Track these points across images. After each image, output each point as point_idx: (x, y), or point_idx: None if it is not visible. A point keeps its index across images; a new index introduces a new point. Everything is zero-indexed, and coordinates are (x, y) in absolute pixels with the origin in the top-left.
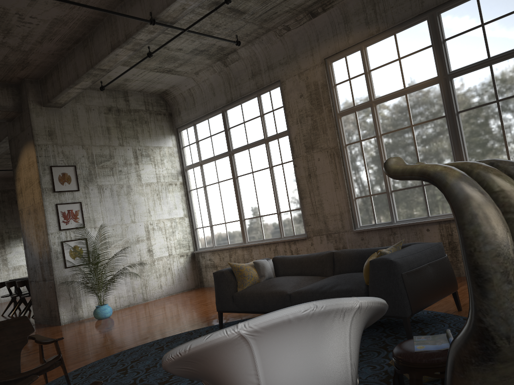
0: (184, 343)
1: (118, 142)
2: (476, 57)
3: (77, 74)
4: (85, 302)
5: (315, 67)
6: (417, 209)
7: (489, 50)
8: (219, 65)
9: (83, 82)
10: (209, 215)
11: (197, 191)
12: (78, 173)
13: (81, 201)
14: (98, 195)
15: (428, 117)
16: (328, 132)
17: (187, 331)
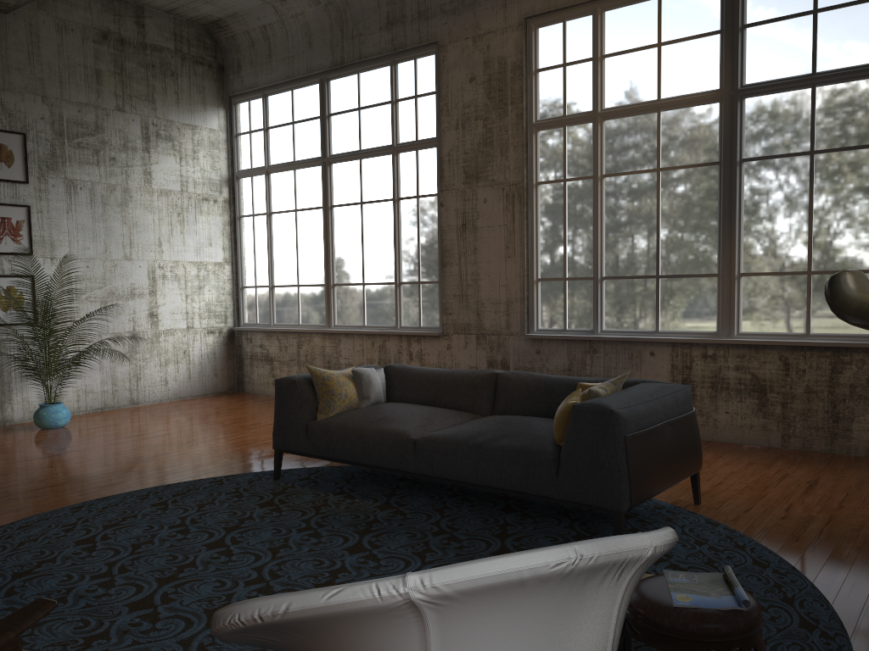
0: (273, 596)
1: (114, 103)
2: (792, 68)
3: None
4: (19, 393)
5: (506, 30)
6: (640, 315)
7: (816, 60)
8: None
9: None
10: (270, 267)
11: (254, 220)
12: (28, 149)
13: (30, 205)
14: (65, 198)
15: (690, 159)
16: (509, 155)
17: (214, 477)
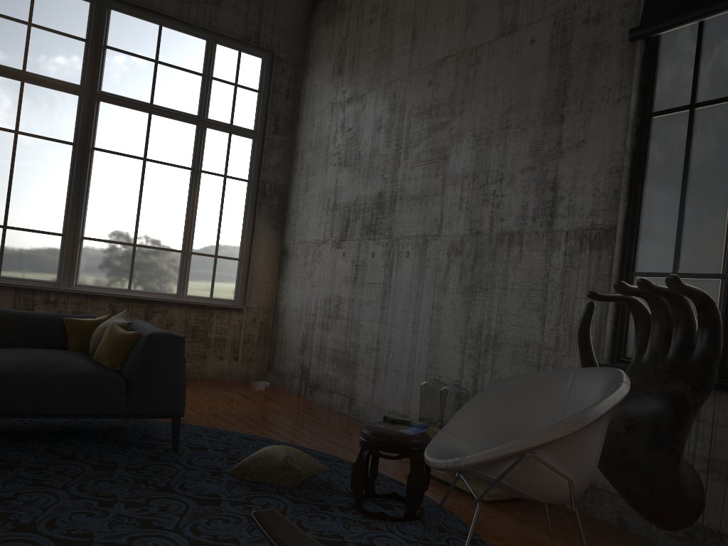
0: (605, 400)
1: None
2: (138, 94)
3: None
4: None
5: None
6: None
7: (154, 96)
8: None
9: None
10: None
11: None
12: None
13: None
14: None
15: (49, 132)
16: None
17: None
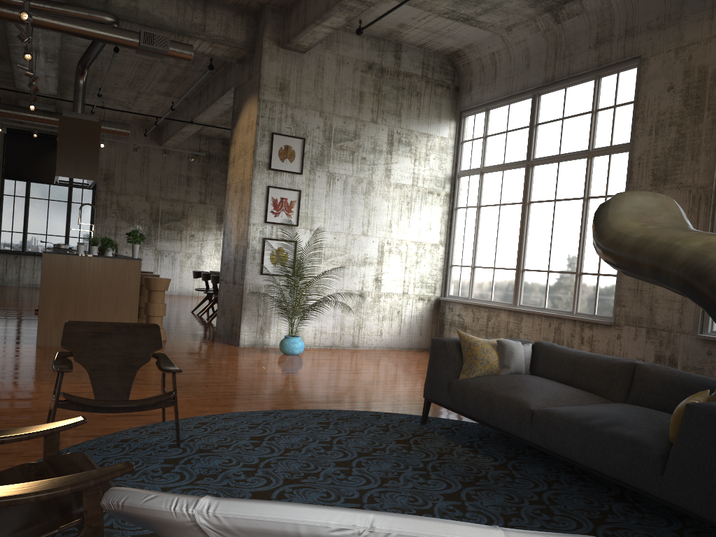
0: (125, 488)
1: (370, 117)
2: None
3: (327, 4)
4: (275, 325)
5: (710, 40)
6: None
7: None
8: (547, 19)
9: (334, 19)
10: (473, 251)
11: (466, 212)
12: (305, 149)
13: (301, 190)
14: (326, 186)
15: None
16: (700, 158)
17: (376, 412)
